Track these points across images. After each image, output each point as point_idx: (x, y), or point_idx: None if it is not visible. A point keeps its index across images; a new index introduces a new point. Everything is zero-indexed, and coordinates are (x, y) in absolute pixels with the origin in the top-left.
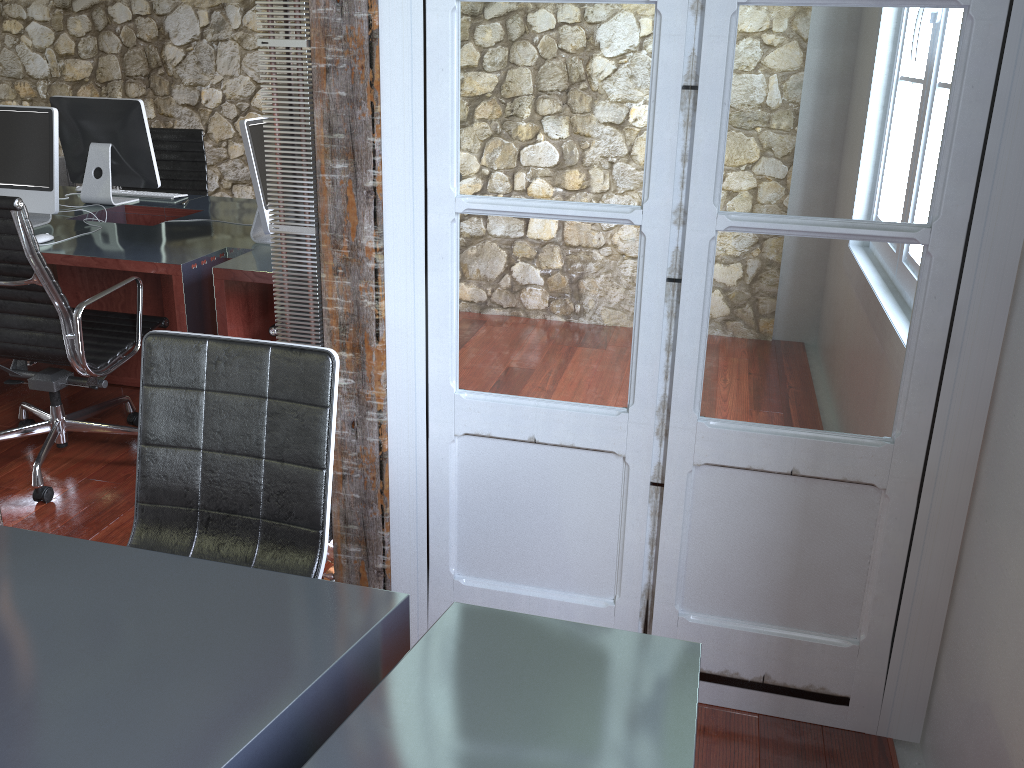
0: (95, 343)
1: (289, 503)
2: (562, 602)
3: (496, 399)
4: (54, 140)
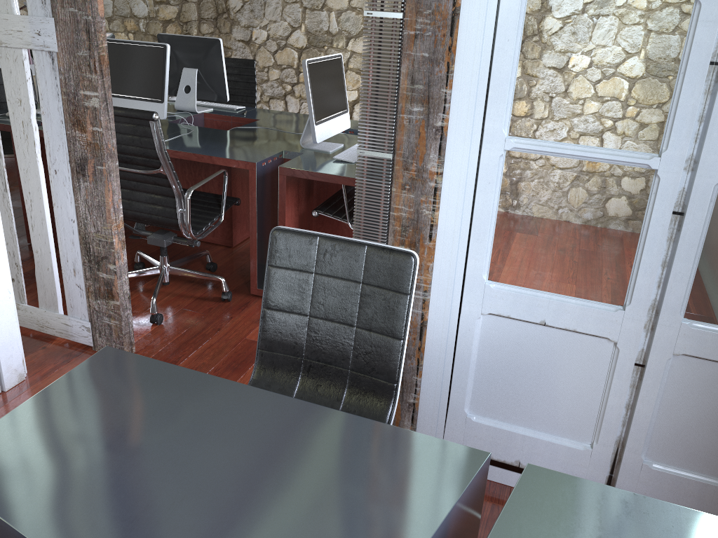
0: (193, 214)
1: (372, 361)
2: (550, 442)
3: (517, 290)
4: (166, 67)
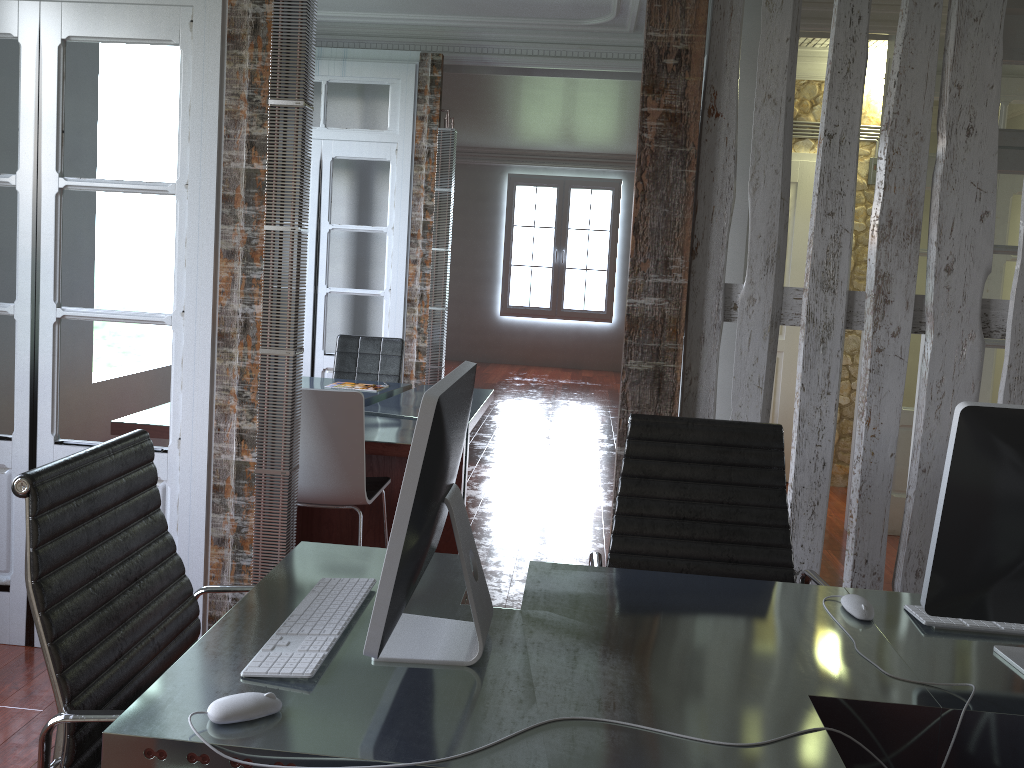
0: None
1: None
2: None
3: None
4: (945, 466)
